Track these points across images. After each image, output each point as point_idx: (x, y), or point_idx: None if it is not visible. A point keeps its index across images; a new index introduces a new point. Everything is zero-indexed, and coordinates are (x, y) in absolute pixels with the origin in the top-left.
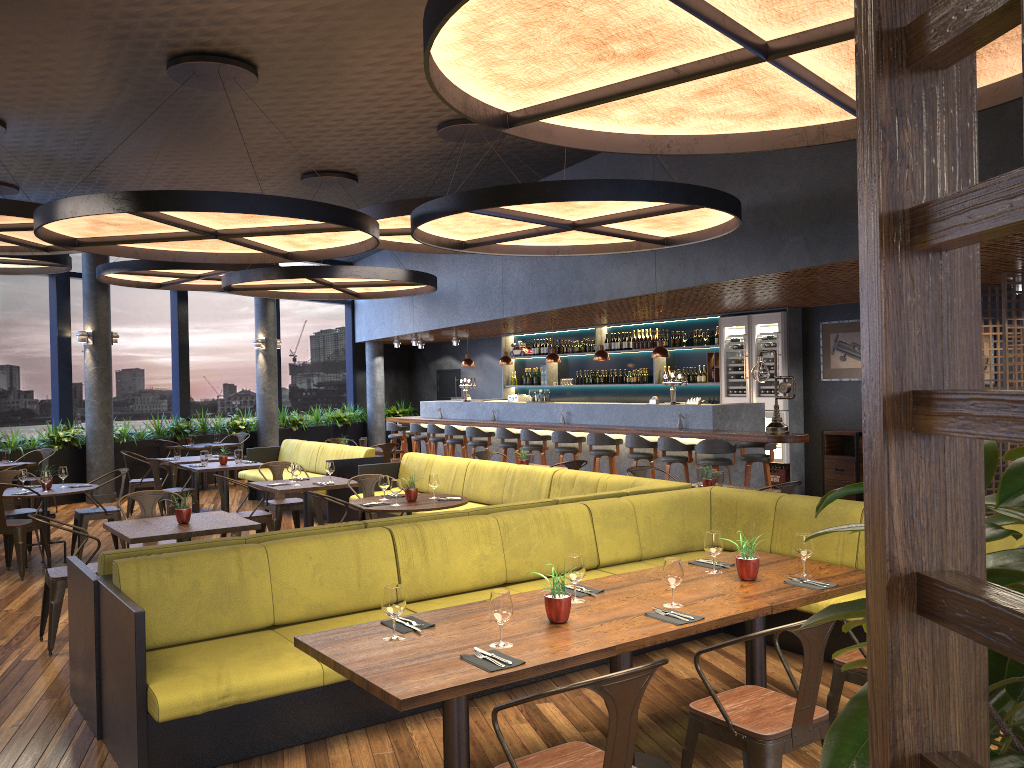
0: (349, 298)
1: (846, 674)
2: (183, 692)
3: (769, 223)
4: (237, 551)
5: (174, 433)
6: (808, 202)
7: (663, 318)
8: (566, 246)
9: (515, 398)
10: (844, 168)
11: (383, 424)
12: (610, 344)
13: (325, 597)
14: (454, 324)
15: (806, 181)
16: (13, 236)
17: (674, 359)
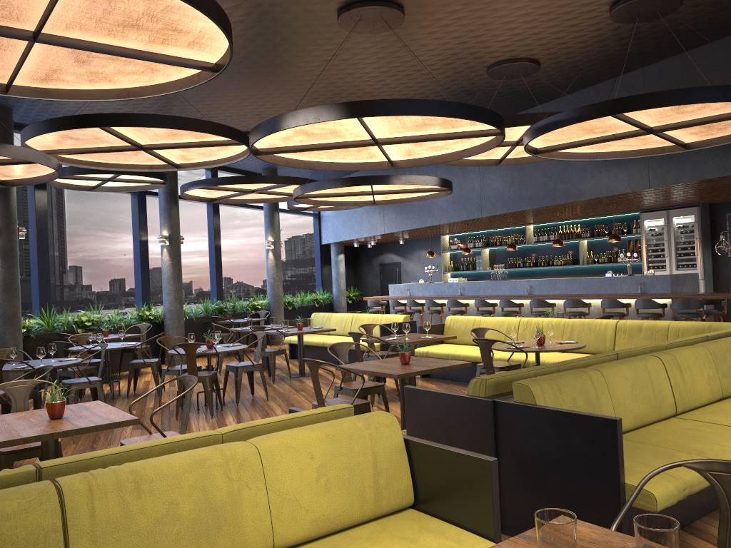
0: (368, 205)
1: None
2: (662, 486)
3: None
4: (587, 373)
5: (218, 312)
6: None
7: (587, 216)
8: (602, 152)
9: (455, 281)
10: None
11: (345, 304)
12: (538, 237)
13: (640, 410)
14: (428, 225)
15: None
16: (163, 155)
17: (594, 246)
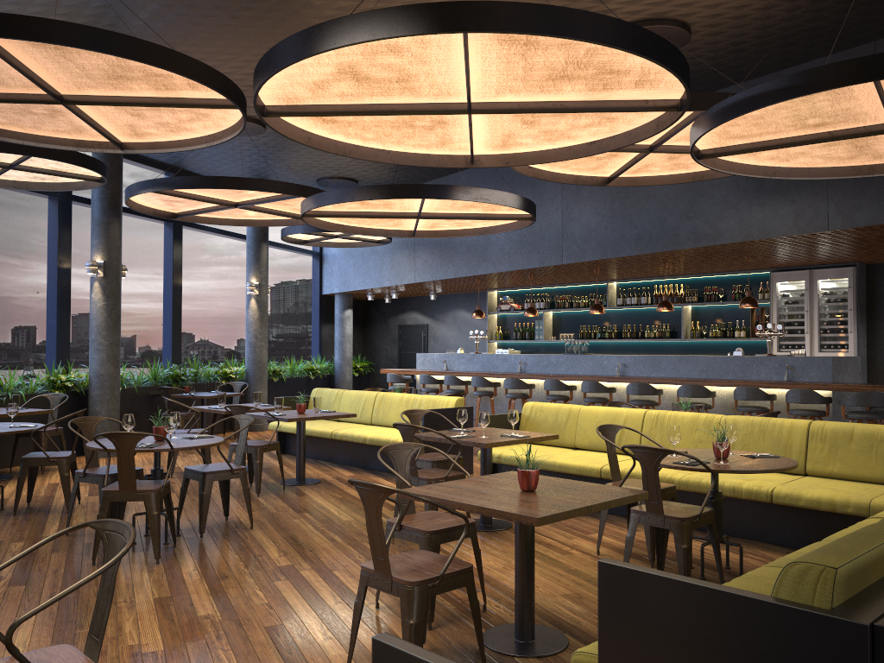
0: (405, 236)
1: None
2: None
3: None
4: None
5: (172, 380)
6: None
7: (695, 273)
8: (783, 168)
9: (505, 352)
10: None
11: (351, 377)
12: (623, 299)
13: None
14: (481, 272)
15: None
16: (98, 121)
17: (701, 315)
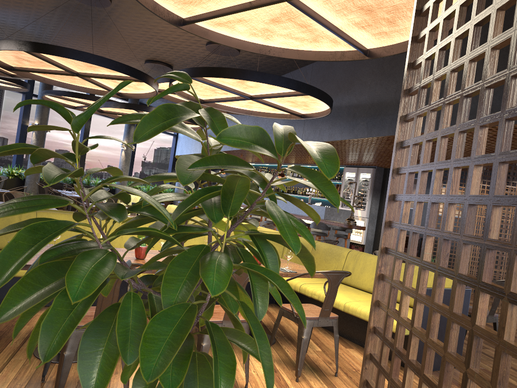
0: None
1: (283, 312)
2: None
3: (353, 114)
4: None
5: (72, 182)
6: (371, 105)
7: None
8: (255, 111)
9: None
10: (388, 90)
11: None
12: (293, 174)
13: None
14: None
15: (372, 95)
16: None
17: None
